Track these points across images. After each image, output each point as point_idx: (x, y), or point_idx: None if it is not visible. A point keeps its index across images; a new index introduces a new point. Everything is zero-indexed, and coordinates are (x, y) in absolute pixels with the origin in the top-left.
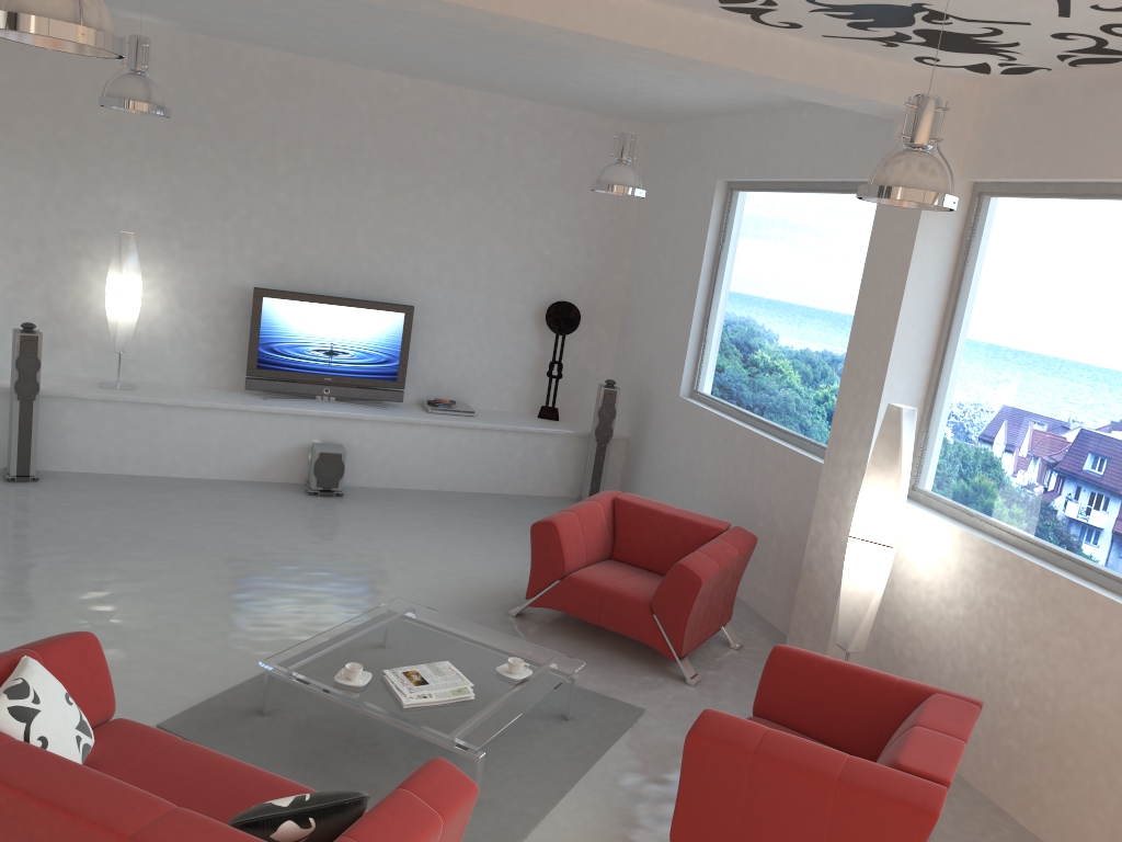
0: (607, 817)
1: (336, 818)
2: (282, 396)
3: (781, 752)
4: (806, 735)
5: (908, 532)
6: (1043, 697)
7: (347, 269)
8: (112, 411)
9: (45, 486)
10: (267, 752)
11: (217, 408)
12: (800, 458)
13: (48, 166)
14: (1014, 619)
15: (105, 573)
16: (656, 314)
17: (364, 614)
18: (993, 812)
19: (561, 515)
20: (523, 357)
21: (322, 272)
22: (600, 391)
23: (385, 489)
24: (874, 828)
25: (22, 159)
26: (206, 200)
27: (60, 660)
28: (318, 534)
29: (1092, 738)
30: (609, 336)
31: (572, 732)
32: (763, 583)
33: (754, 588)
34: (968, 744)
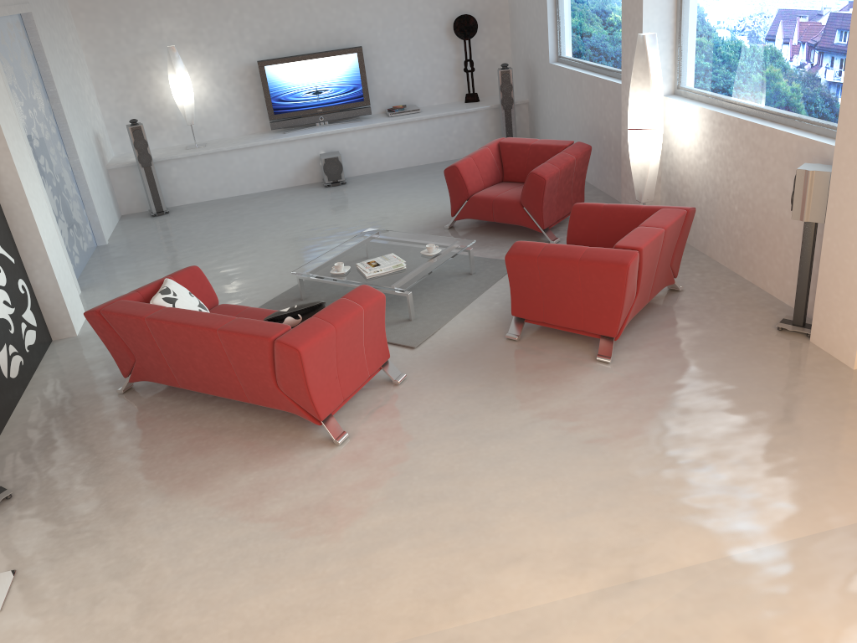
0: (486, 314)
1: (311, 313)
2: (295, 129)
3: (552, 253)
4: None
5: (675, 118)
6: (747, 200)
7: (313, 32)
8: (197, 162)
9: (173, 215)
10: None
11: (256, 146)
12: (616, 86)
13: (113, 15)
14: (729, 157)
15: (213, 252)
16: (527, 6)
17: (348, 240)
18: (729, 276)
19: (461, 160)
20: (446, 63)
21: (297, 39)
22: (498, 74)
23: (373, 174)
24: (601, 280)
25: (97, 15)
26: (211, 10)
27: (183, 279)
28: (331, 208)
29: (771, 216)
30: (503, 31)
31: (473, 280)
32: (611, 177)
33: (607, 181)
34: (718, 242)
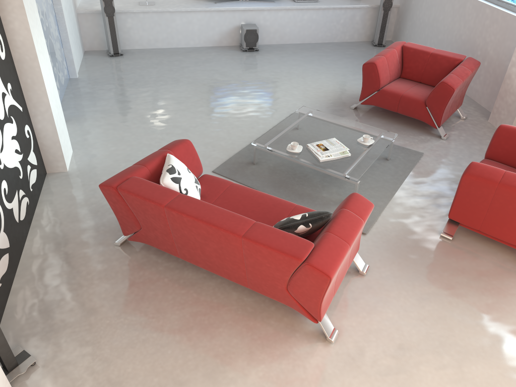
0: (414, 205)
1: (319, 223)
2: (222, 0)
3: (513, 183)
4: (513, 167)
5: None
6: None
7: None
8: (147, 17)
9: (126, 57)
10: (261, 181)
11: (195, 11)
12: (508, 16)
13: None
14: None
15: (167, 100)
16: None
17: (290, 116)
18: None
19: (378, 58)
20: None
21: None
22: None
23: (277, 45)
24: None
25: None
26: None
27: (180, 153)
28: (252, 72)
29: None
30: None
31: (391, 166)
32: (476, 84)
33: (471, 86)
34: None
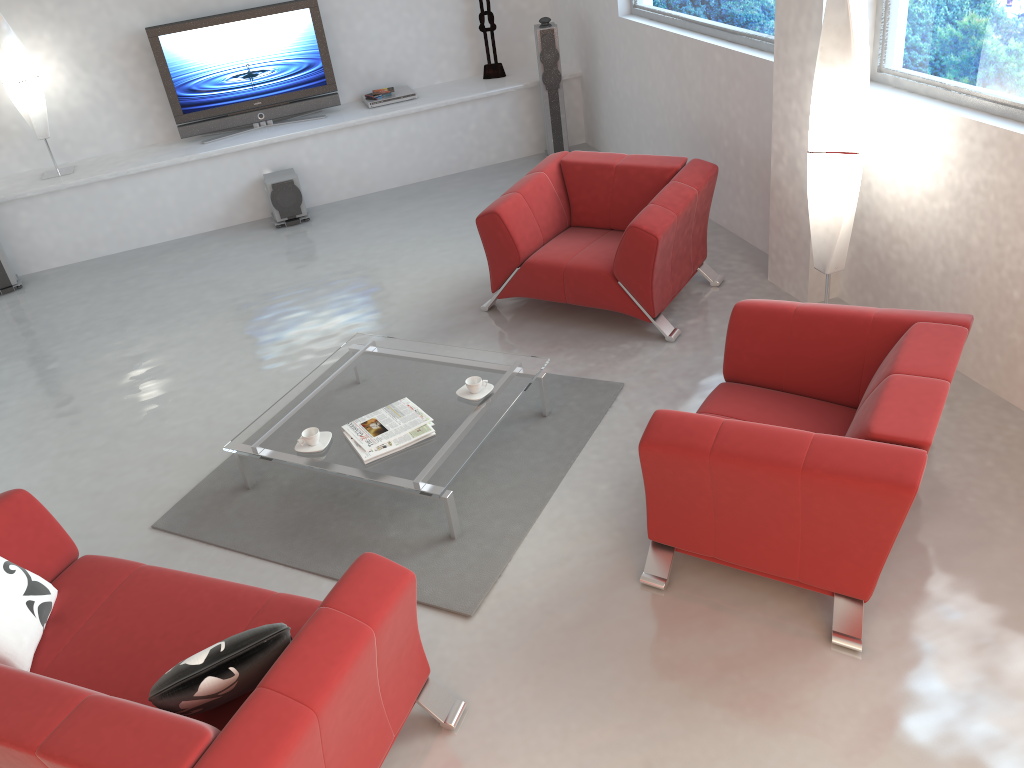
0: (591, 517)
1: (259, 658)
2: (220, 134)
3: (739, 447)
4: (783, 390)
5: (879, 124)
6: None
7: None
8: (61, 201)
9: (29, 291)
10: (256, 529)
11: (158, 168)
12: (752, 62)
13: None
14: (1006, 205)
15: (92, 373)
16: None
17: (323, 363)
18: (999, 409)
19: (504, 201)
20: (450, 18)
21: None
22: (536, 34)
23: (350, 200)
24: (850, 507)
25: None
26: None
27: None
28: (288, 271)
29: None
30: None
31: (551, 430)
32: (738, 206)
33: (731, 212)
34: (967, 343)
